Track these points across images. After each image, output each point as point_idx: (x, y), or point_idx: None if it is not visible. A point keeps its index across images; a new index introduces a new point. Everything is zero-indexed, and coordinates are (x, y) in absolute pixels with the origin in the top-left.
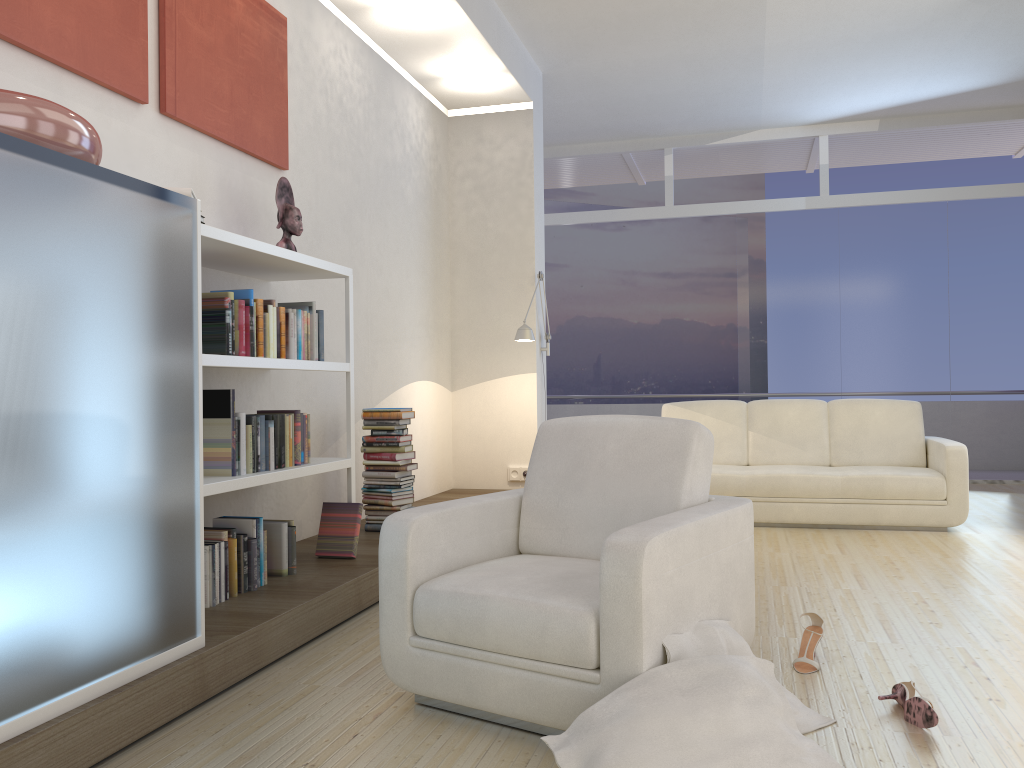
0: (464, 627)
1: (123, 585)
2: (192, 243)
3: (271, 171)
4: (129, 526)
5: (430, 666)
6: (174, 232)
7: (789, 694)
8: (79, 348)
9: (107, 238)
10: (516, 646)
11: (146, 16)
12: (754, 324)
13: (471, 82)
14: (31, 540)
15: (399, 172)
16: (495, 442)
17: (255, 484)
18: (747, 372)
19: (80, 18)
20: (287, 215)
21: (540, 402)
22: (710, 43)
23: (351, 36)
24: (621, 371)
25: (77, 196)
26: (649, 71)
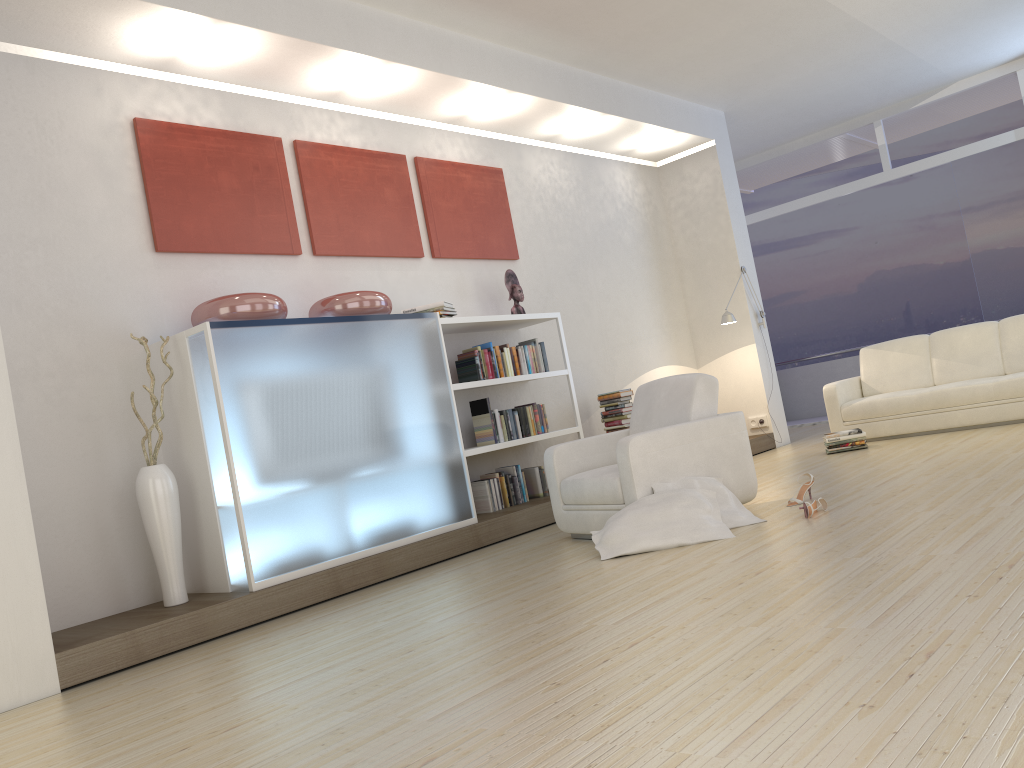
0: (577, 495)
1: (429, 492)
2: (437, 333)
3: (508, 263)
4: (427, 466)
5: (571, 517)
6: (427, 331)
7: (746, 511)
8: (391, 393)
9: (395, 343)
10: (595, 499)
11: (415, 212)
12: (986, 256)
13: (658, 144)
14: (385, 472)
15: (614, 226)
16: (735, 401)
17: (507, 446)
18: (988, 300)
19: (382, 230)
20: (513, 291)
21: (765, 365)
22: (841, 54)
23: (555, 153)
24: (934, 313)
25: (379, 330)
26: (809, 83)
